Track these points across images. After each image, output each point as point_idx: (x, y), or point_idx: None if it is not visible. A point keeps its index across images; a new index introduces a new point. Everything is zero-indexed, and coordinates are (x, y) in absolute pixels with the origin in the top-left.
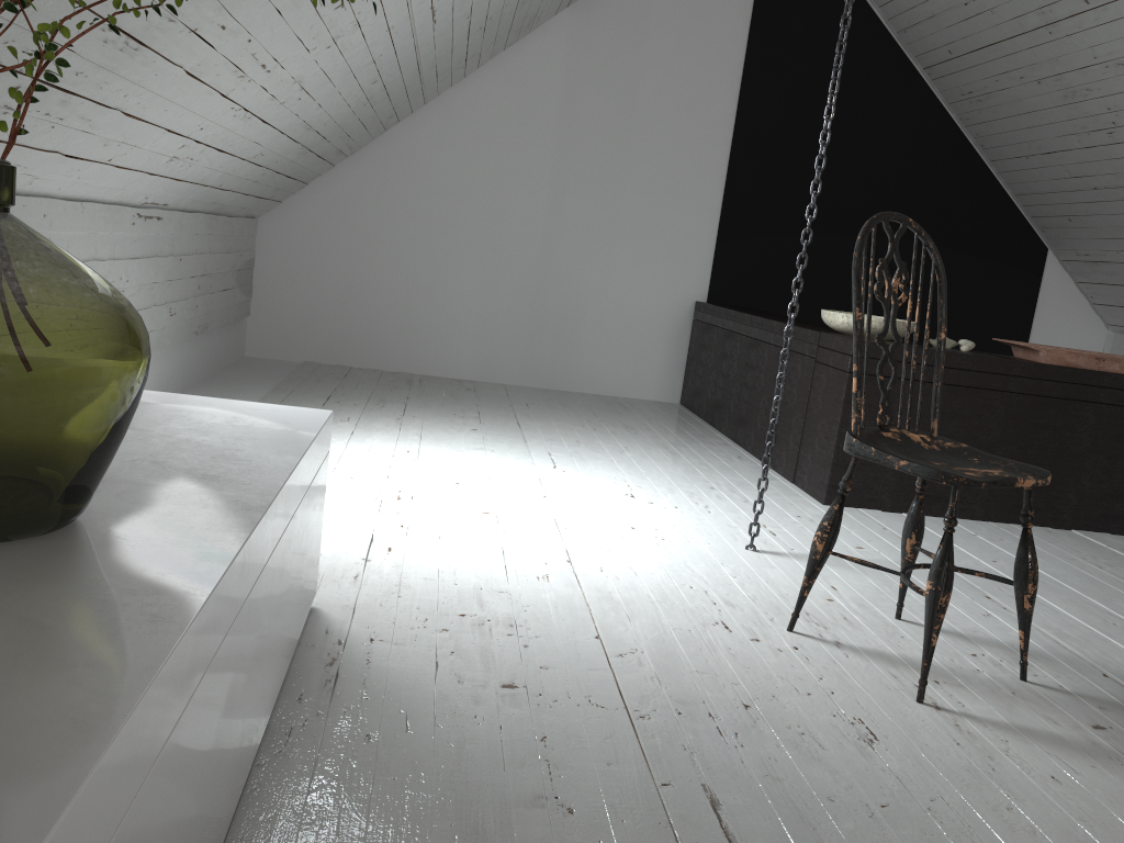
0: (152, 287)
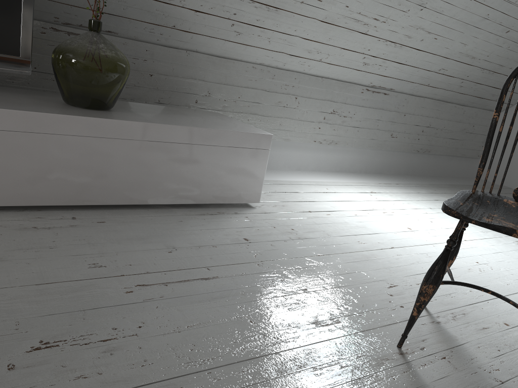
0: (376, 121)
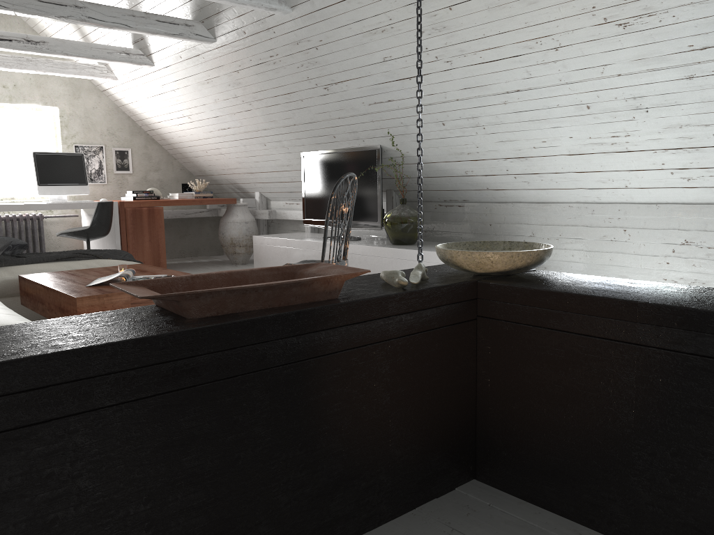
0: None
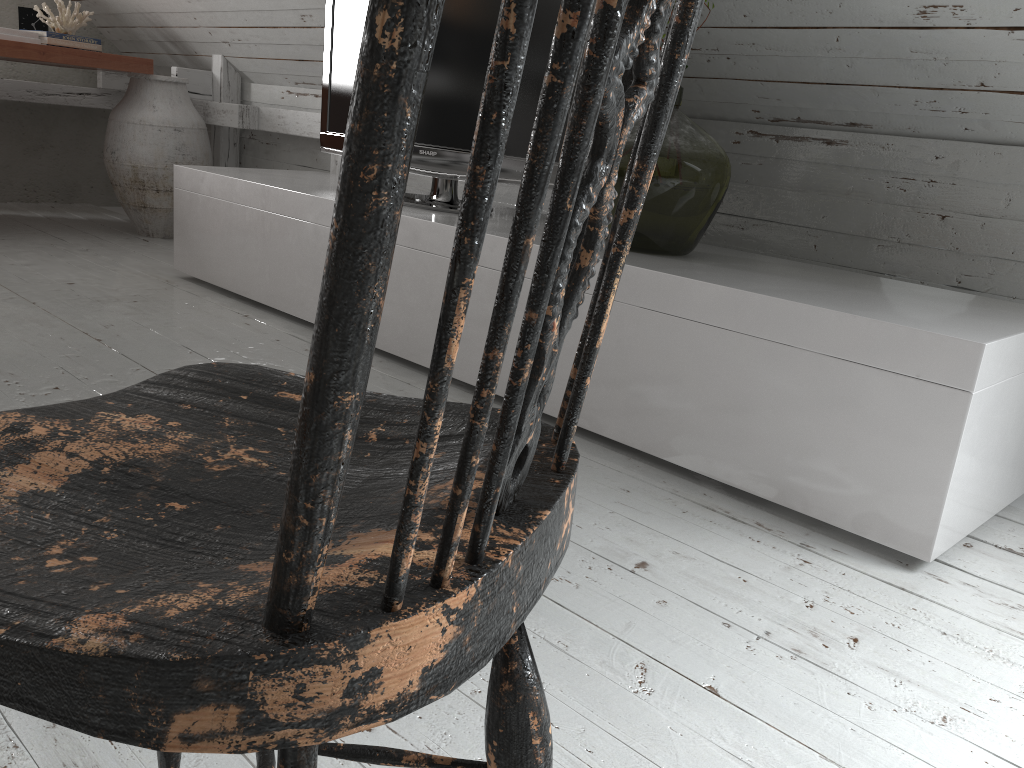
0: None
